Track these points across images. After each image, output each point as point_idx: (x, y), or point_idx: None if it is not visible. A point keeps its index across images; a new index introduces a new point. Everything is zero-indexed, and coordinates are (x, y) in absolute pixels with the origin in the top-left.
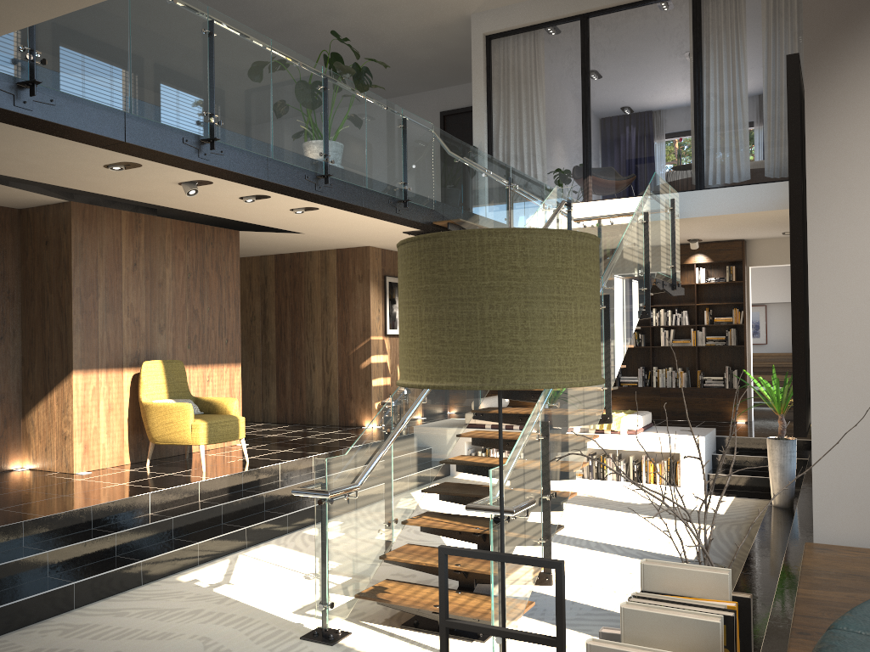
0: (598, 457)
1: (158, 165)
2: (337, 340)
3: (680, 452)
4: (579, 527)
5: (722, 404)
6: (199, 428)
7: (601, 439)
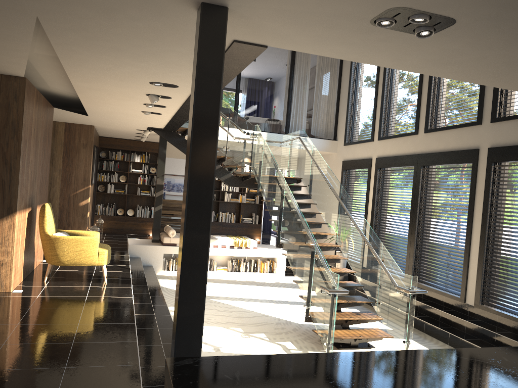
0: (235, 260)
1: (182, 90)
2: (60, 185)
3: (277, 257)
4: (282, 296)
5: (250, 231)
6: (104, 254)
7: (241, 251)
